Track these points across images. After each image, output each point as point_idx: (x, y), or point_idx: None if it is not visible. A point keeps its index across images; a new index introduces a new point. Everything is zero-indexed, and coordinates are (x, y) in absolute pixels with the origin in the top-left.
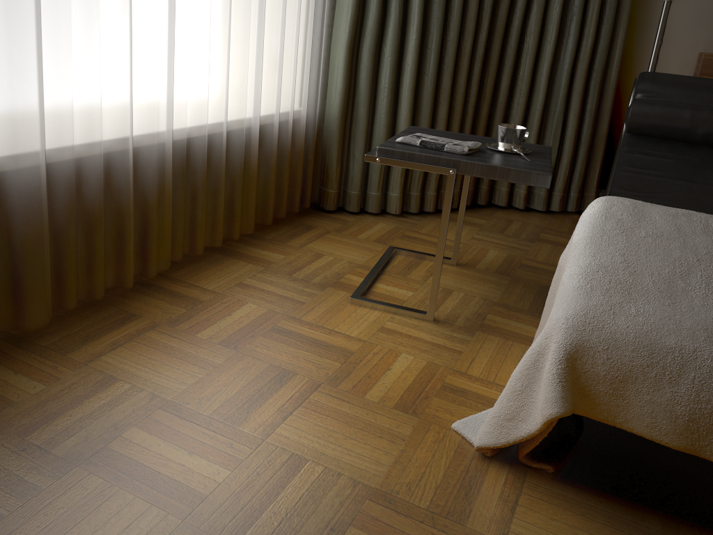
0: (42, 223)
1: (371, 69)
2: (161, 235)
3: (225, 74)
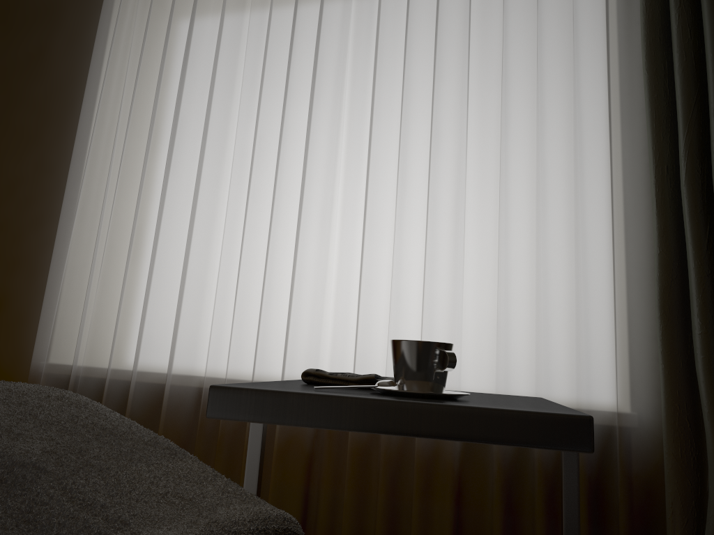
0: (171, 425)
1: (702, 336)
2: (288, 492)
3: (388, 331)
